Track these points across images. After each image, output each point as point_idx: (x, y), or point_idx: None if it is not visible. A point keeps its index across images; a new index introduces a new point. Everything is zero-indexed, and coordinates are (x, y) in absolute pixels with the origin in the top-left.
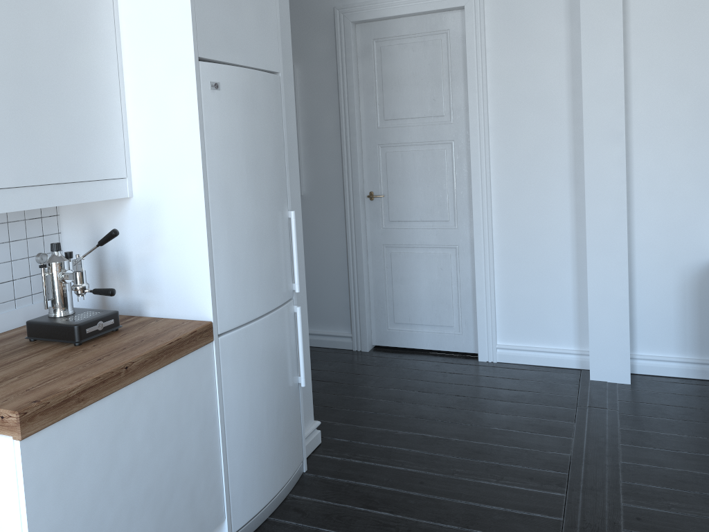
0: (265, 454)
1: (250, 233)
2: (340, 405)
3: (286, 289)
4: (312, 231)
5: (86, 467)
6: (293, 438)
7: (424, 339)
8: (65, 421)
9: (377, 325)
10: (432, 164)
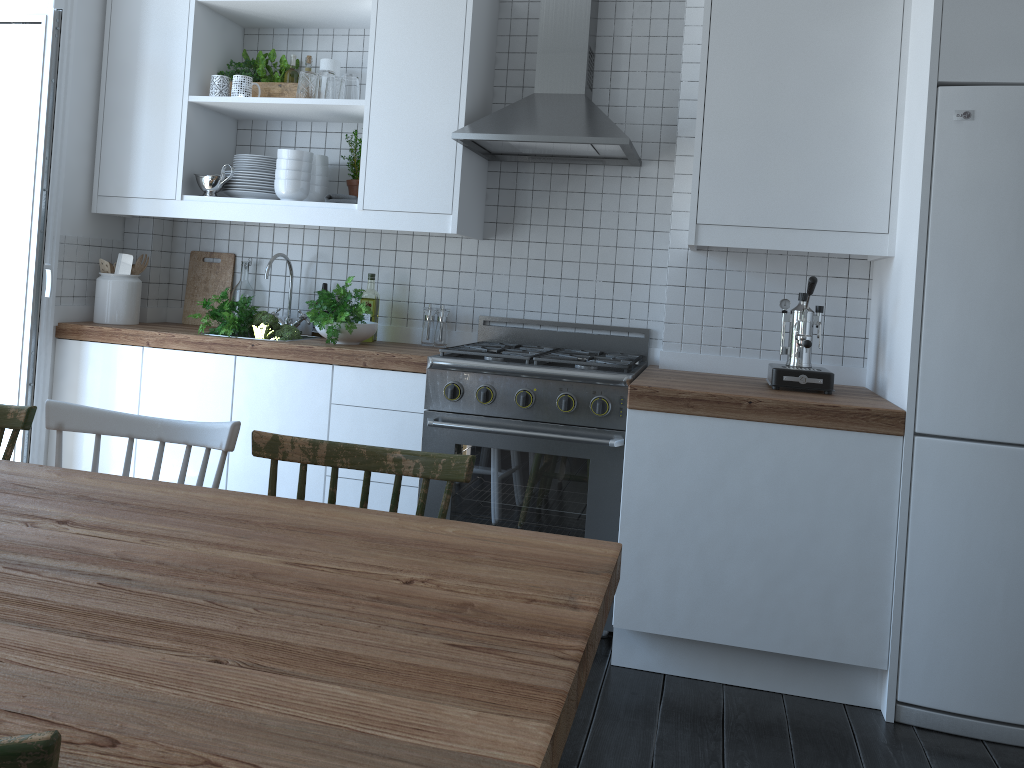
0: (989, 645)
1: (1012, 318)
2: None
3: None
4: None
5: (687, 469)
6: None
7: None
8: (672, 416)
9: None
10: None
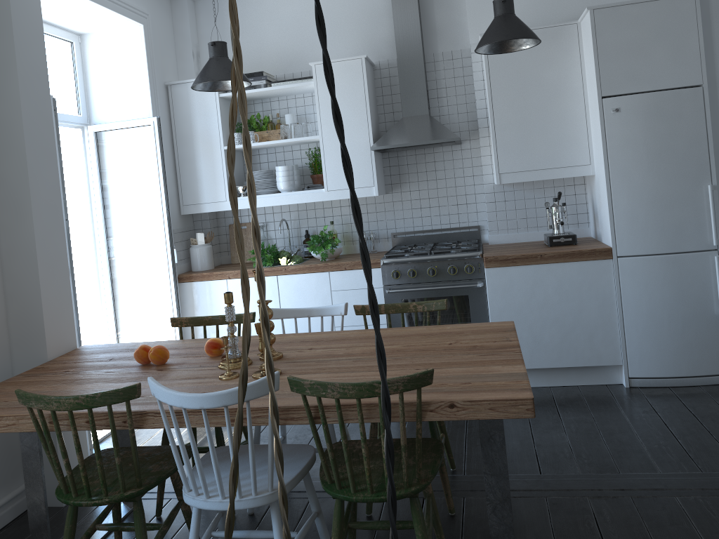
0: (665, 344)
1: (651, 198)
2: None
3: (703, 242)
4: None
5: (517, 291)
6: (709, 350)
7: None
8: (506, 268)
9: None
10: None
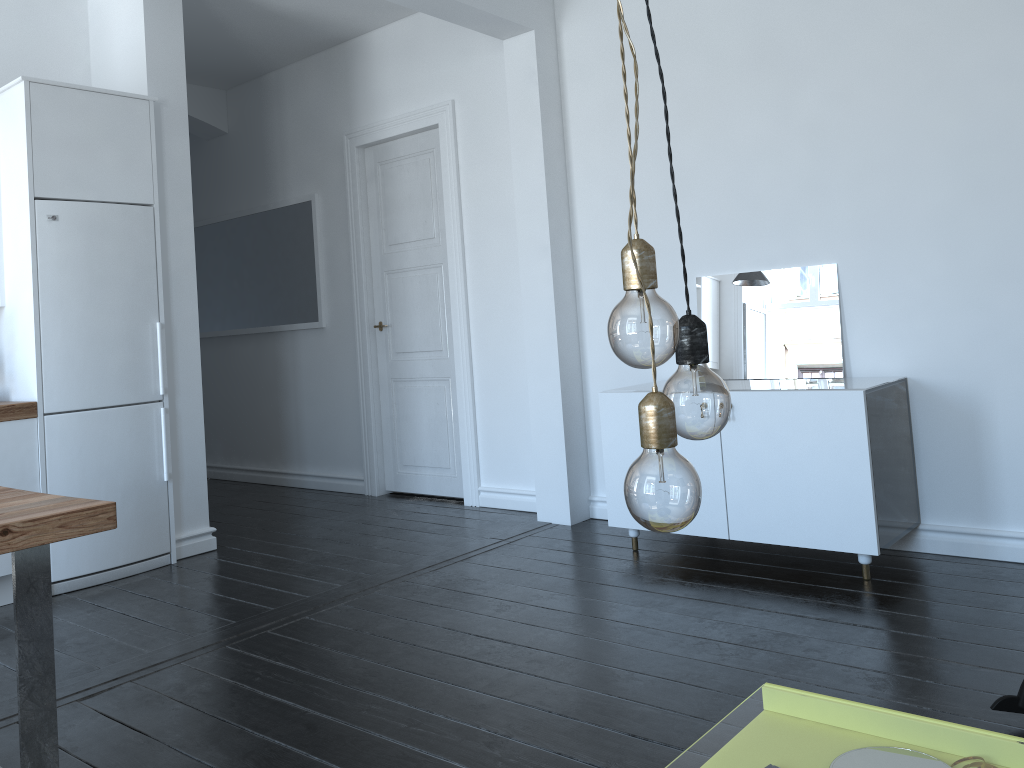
0: None
1: (92, 336)
2: (278, 529)
3: (149, 391)
4: (333, 365)
5: None
6: (151, 526)
7: (427, 482)
8: None
9: (389, 468)
10: (426, 290)
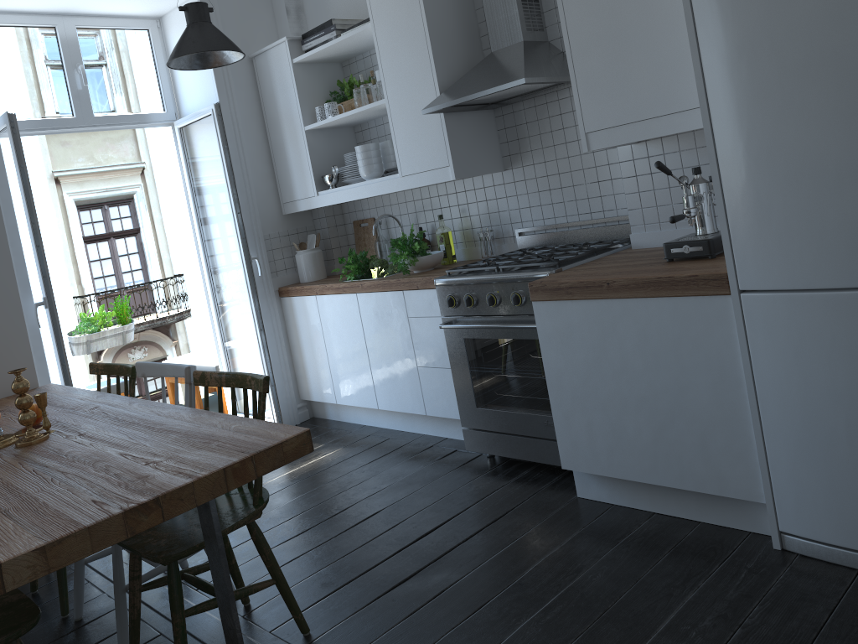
0: (844, 481)
1: (794, 169)
2: None
3: None
4: None
5: (580, 343)
6: None
7: None
8: (560, 303)
9: None
10: None
